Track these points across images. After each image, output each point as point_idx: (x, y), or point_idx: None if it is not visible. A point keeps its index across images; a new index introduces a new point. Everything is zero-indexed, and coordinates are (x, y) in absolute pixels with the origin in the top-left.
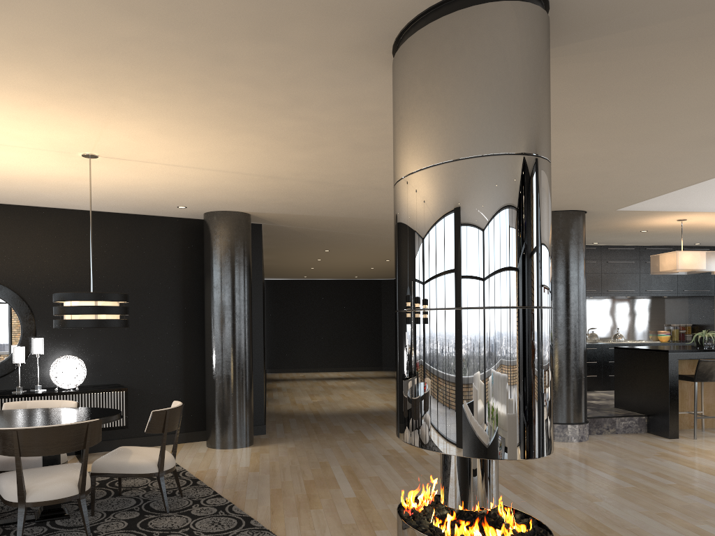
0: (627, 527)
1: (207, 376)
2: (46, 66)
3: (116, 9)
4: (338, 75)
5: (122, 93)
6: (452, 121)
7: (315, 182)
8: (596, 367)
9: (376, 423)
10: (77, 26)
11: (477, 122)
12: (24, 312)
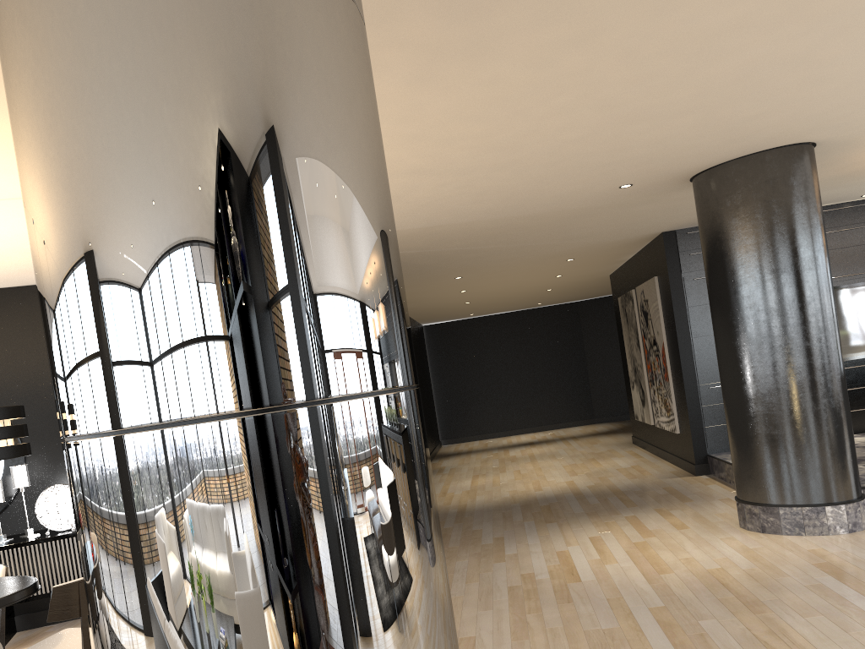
0: None
1: None
2: None
3: None
4: None
5: None
6: None
7: None
8: None
9: (535, 520)
10: None
11: None
12: None
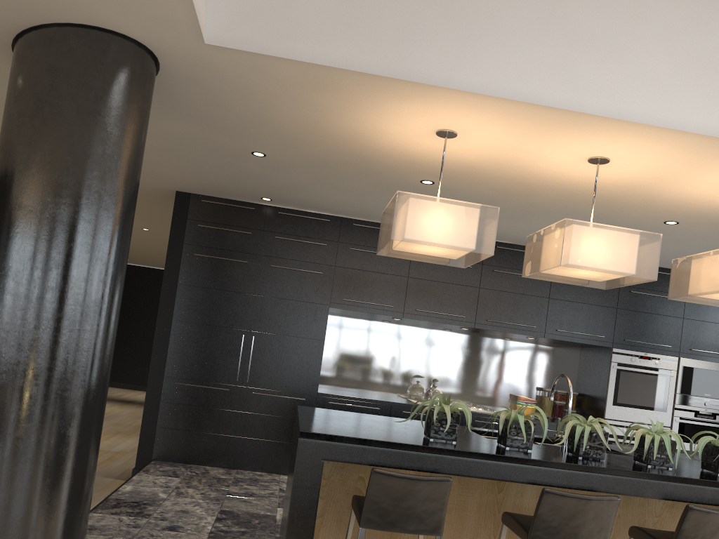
0: None
1: None
2: None
3: None
4: None
5: None
6: None
7: None
8: None
9: None
10: None
11: None
12: None
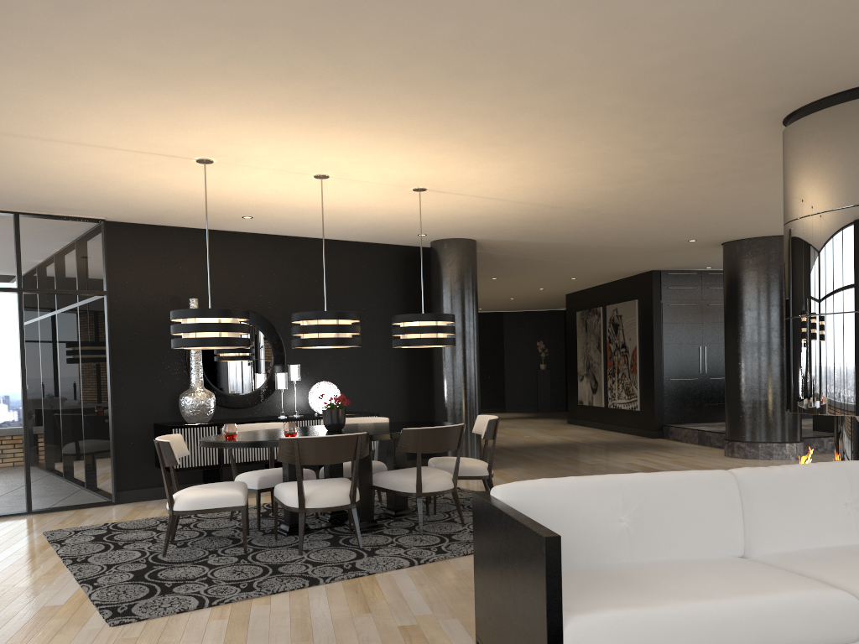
0: None
1: (440, 402)
2: (506, 124)
3: (624, 90)
4: (725, 129)
5: (534, 141)
6: None
7: (584, 211)
8: None
9: (576, 452)
10: (576, 100)
11: None
12: (275, 340)
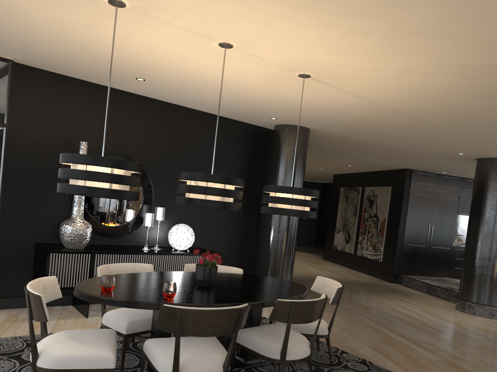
0: None
1: (266, 249)
2: (457, 8)
3: None
4: None
5: (457, 38)
6: None
7: (415, 118)
8: None
9: (347, 290)
10: None
11: None
12: (146, 185)
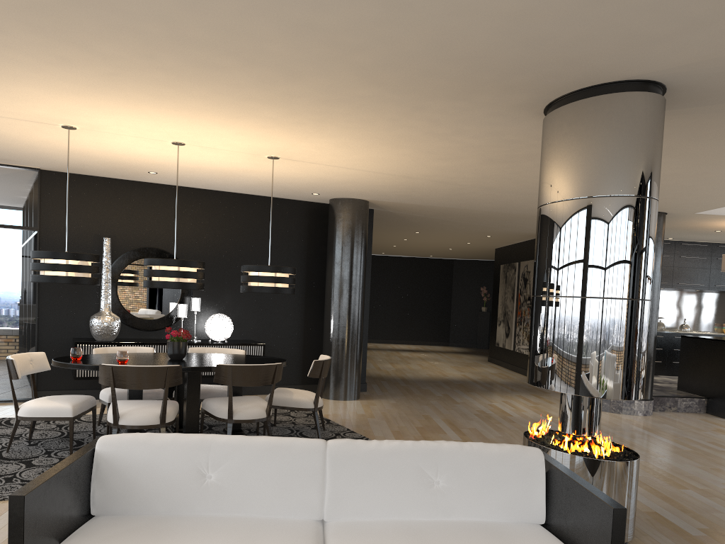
0: (685, 474)
1: (326, 338)
2: (292, 107)
3: (367, 83)
4: (497, 119)
5: (332, 123)
6: (593, 170)
7: (439, 182)
8: (661, 354)
9: (459, 389)
10: (332, 89)
11: (610, 173)
12: None
